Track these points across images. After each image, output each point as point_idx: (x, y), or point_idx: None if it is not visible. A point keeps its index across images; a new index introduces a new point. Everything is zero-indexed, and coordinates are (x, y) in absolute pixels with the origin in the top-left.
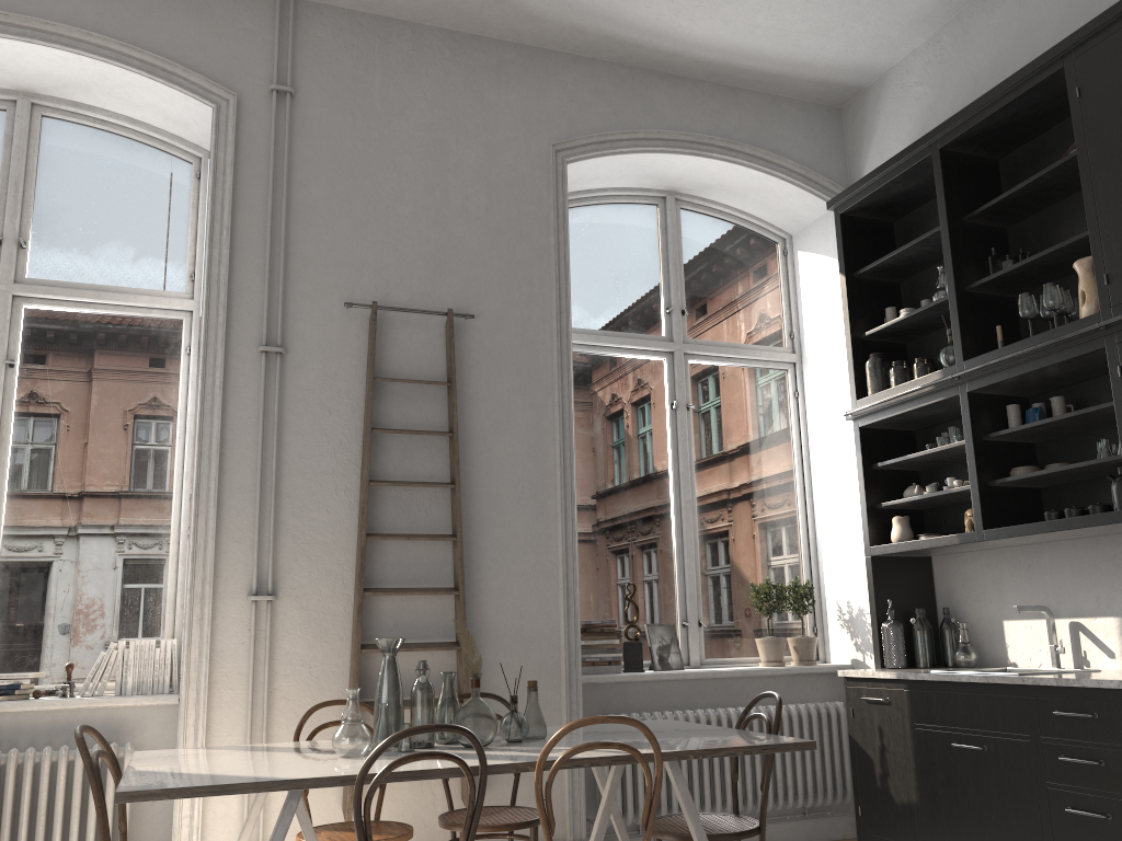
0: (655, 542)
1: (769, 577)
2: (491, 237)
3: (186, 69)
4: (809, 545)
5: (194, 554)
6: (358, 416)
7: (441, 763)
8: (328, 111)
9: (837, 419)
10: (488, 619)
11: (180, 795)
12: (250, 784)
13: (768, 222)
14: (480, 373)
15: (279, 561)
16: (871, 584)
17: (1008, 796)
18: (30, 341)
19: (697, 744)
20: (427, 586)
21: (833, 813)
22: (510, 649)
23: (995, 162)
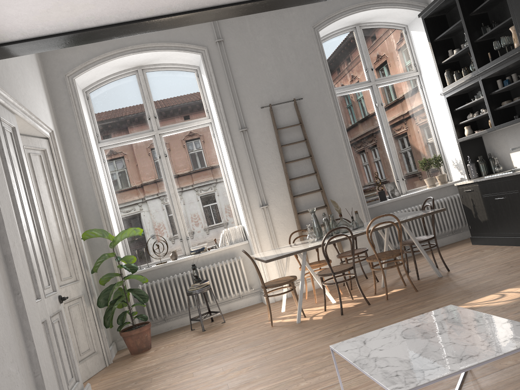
0: (381, 155)
1: (424, 157)
2: (300, 68)
3: (189, 44)
4: (437, 141)
5: (241, 199)
6: (275, 143)
7: (339, 237)
8: (235, 42)
9: (438, 94)
10: (333, 196)
11: (280, 258)
12: (295, 252)
13: (397, 23)
14: (309, 117)
15: (265, 194)
16: (461, 152)
17: (514, 210)
18: (168, 146)
19: (409, 217)
20: (311, 190)
21: (463, 230)
22: (342, 203)
23: None
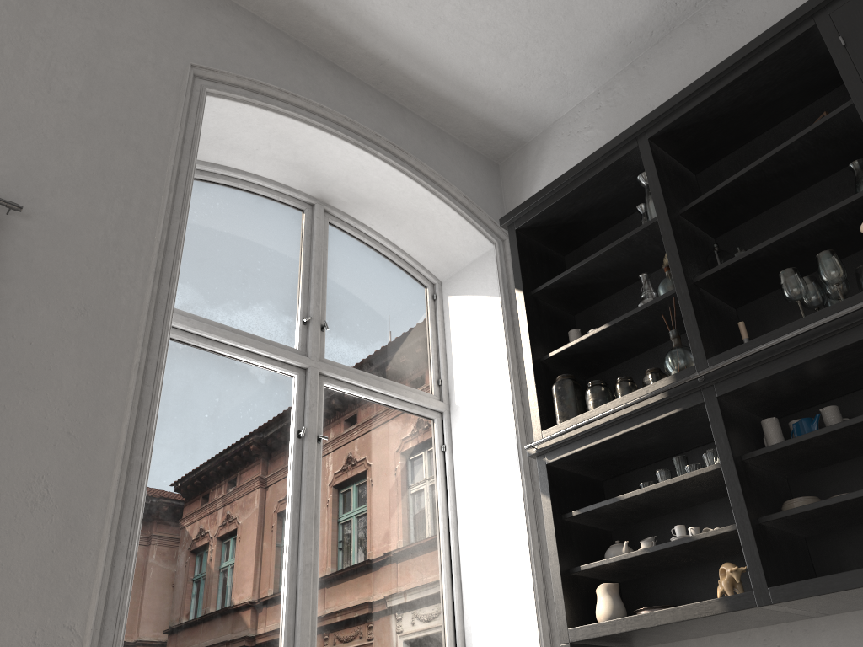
0: (256, 622)
1: None
2: (80, 129)
3: None
4: (455, 641)
5: None
6: None
7: None
8: None
9: (497, 474)
10: None
11: None
12: None
13: (419, 263)
14: (11, 295)
15: None
16: None
17: None
18: None
19: None
20: None
21: None
22: None
23: (694, 176)
